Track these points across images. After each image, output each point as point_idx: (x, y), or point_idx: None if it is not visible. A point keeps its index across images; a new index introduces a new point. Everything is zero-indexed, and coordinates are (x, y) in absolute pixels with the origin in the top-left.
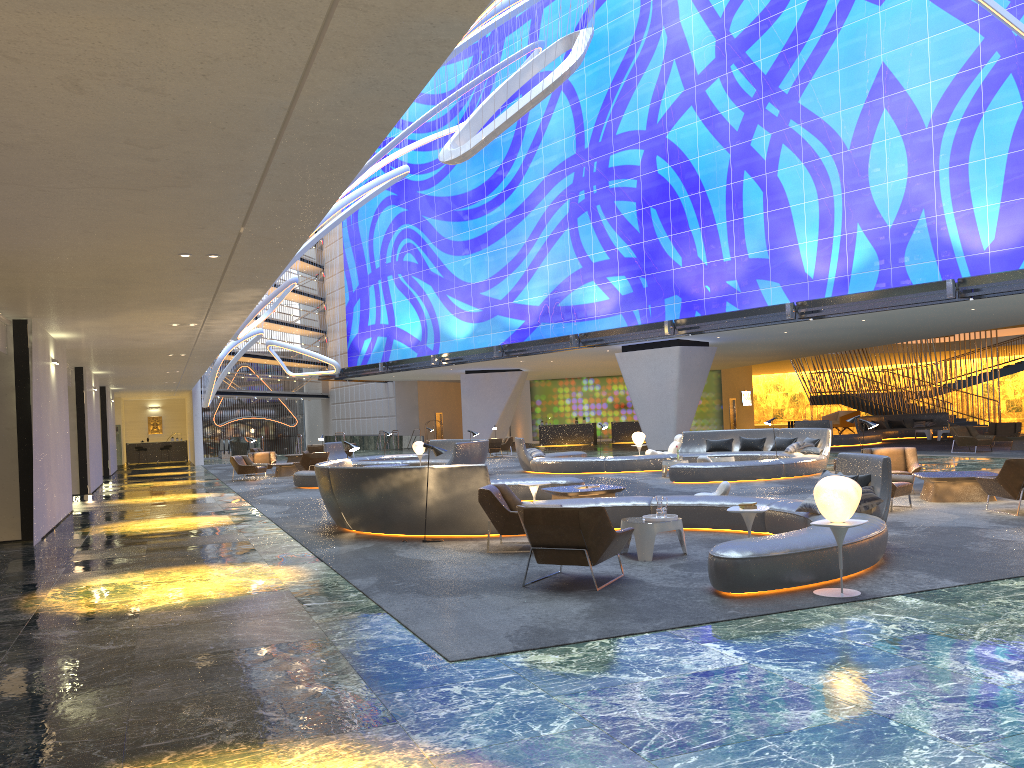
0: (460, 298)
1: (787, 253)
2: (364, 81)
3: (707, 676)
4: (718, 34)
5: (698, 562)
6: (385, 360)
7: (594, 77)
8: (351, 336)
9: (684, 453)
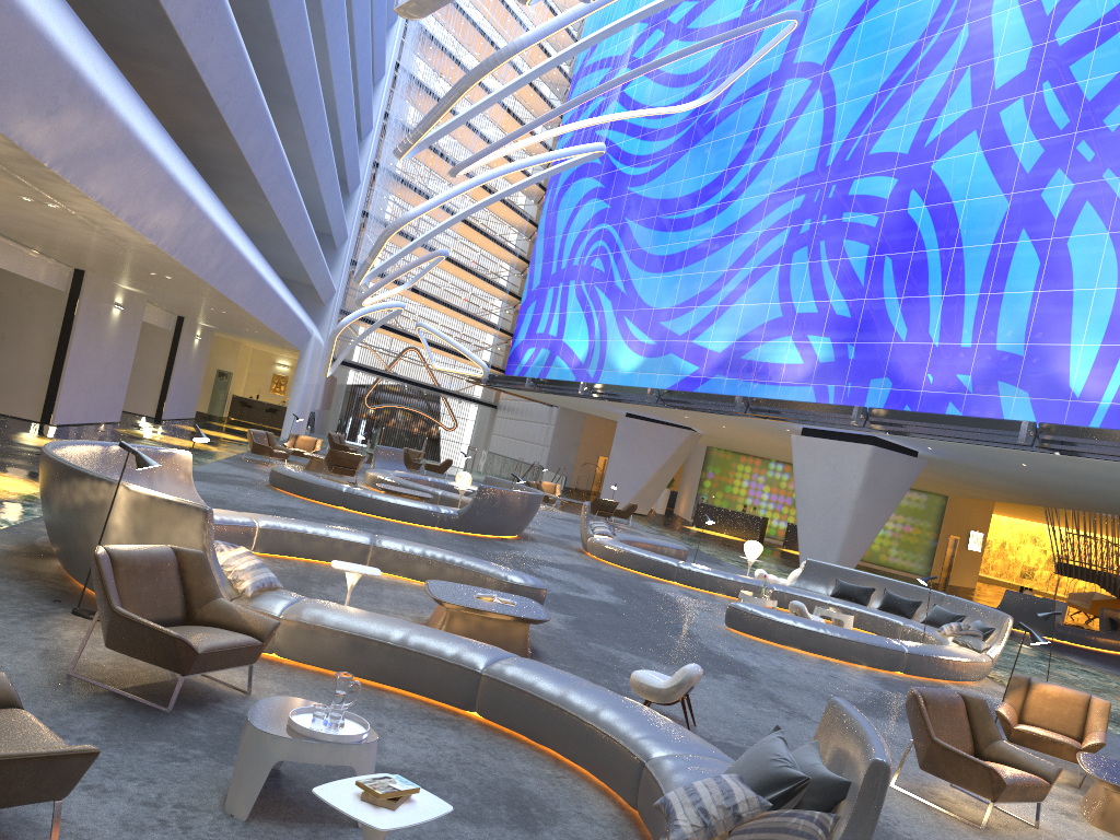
0: (637, 323)
1: (1051, 354)
2: None
3: None
4: (1038, 38)
5: None
6: (542, 377)
7: (862, 76)
8: (516, 341)
9: (796, 589)
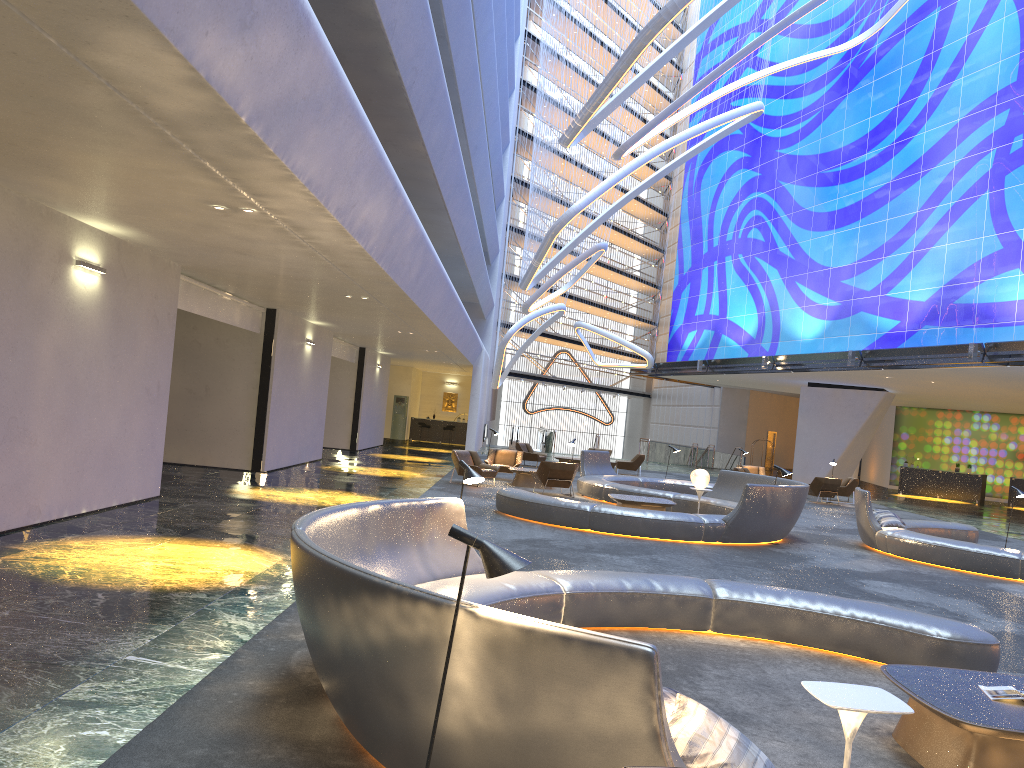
0: (813, 287)
1: None
2: None
3: None
4: None
5: None
6: (708, 359)
7: None
8: (674, 327)
9: None
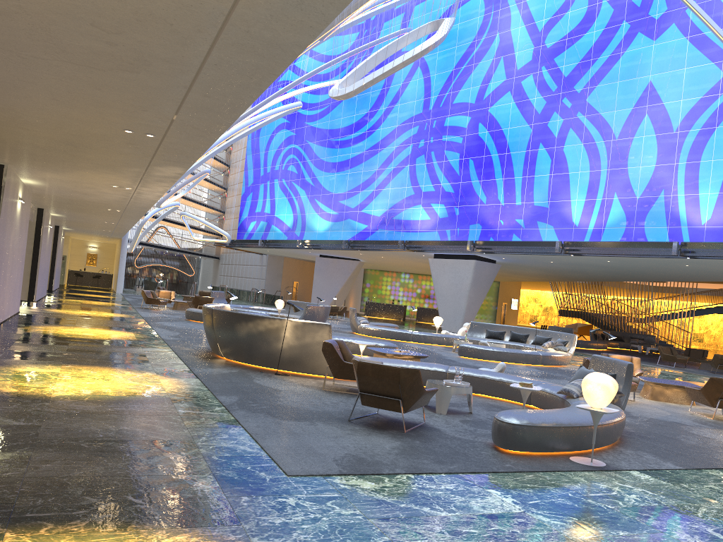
0: (324, 202)
1: (562, 206)
2: None
3: (492, 519)
4: (536, 43)
5: (481, 421)
6: (264, 238)
7: (443, 60)
8: (242, 218)
9: (469, 337)
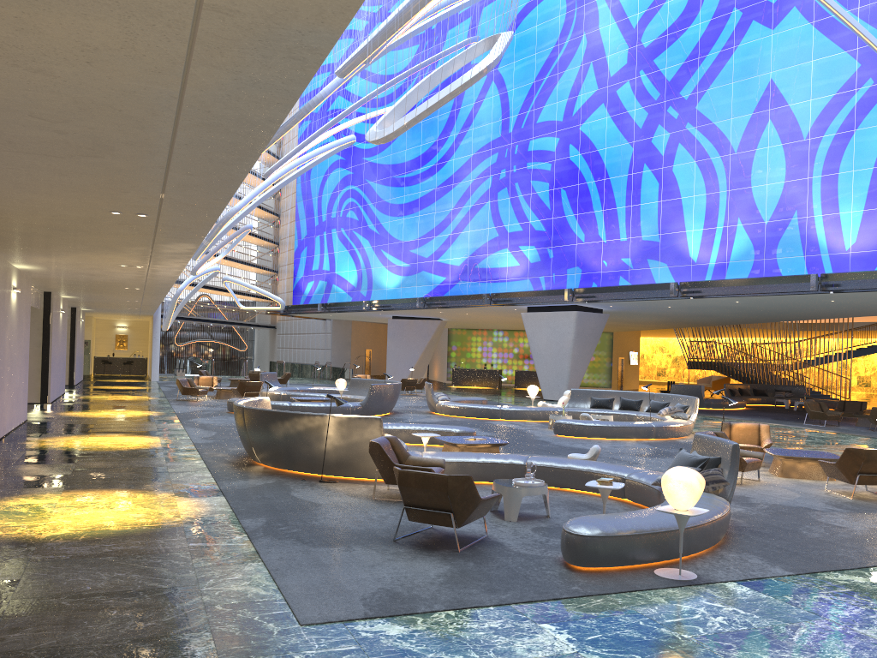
0: (392, 253)
1: (675, 238)
2: (245, 79)
3: None
4: (631, 43)
5: (558, 527)
6: (324, 301)
7: (521, 71)
8: (297, 278)
9: (570, 408)
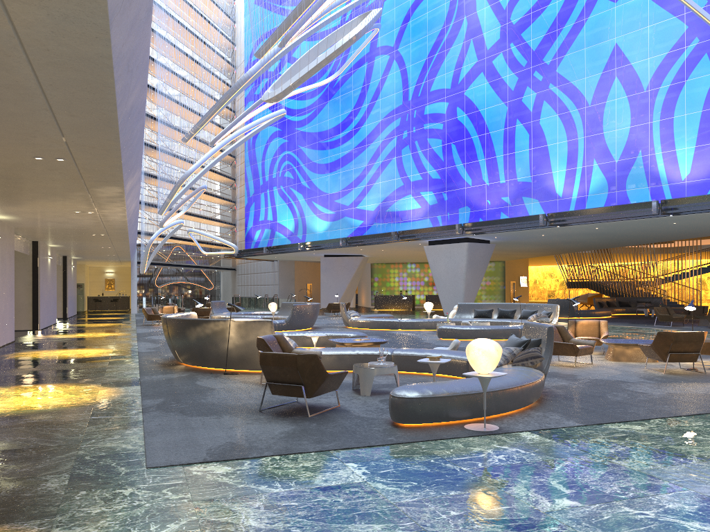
0: (321, 204)
1: (544, 178)
2: (56, 14)
3: (324, 490)
4: (502, 21)
5: None
6: (269, 245)
7: (416, 50)
8: (248, 228)
9: (457, 318)
